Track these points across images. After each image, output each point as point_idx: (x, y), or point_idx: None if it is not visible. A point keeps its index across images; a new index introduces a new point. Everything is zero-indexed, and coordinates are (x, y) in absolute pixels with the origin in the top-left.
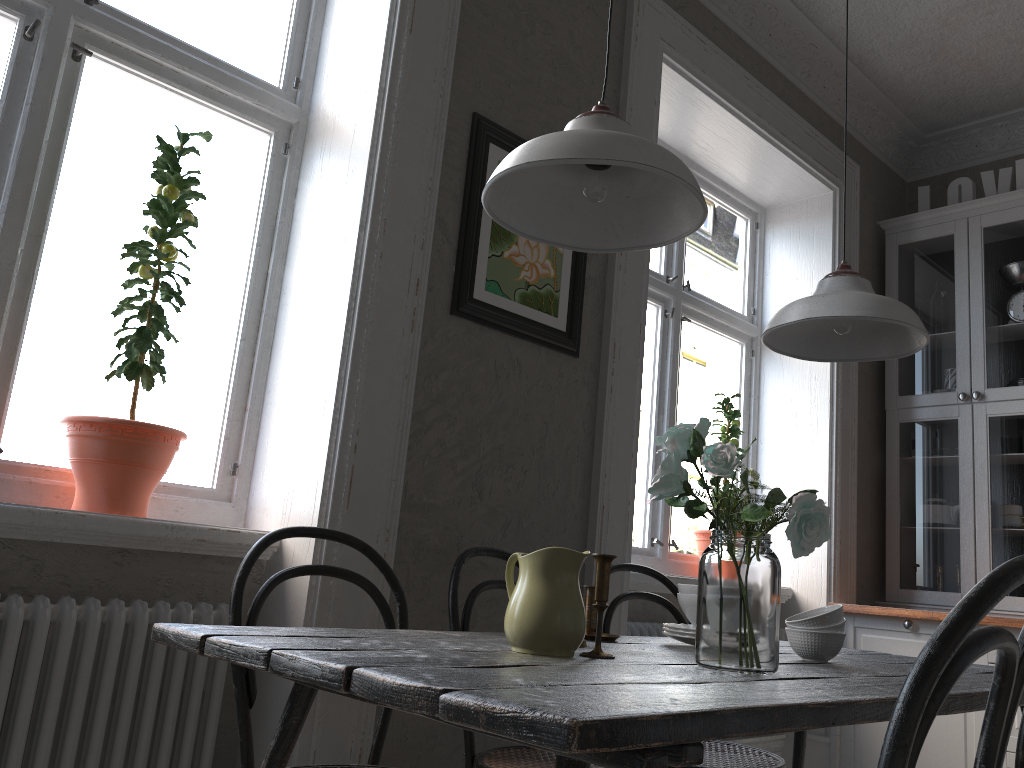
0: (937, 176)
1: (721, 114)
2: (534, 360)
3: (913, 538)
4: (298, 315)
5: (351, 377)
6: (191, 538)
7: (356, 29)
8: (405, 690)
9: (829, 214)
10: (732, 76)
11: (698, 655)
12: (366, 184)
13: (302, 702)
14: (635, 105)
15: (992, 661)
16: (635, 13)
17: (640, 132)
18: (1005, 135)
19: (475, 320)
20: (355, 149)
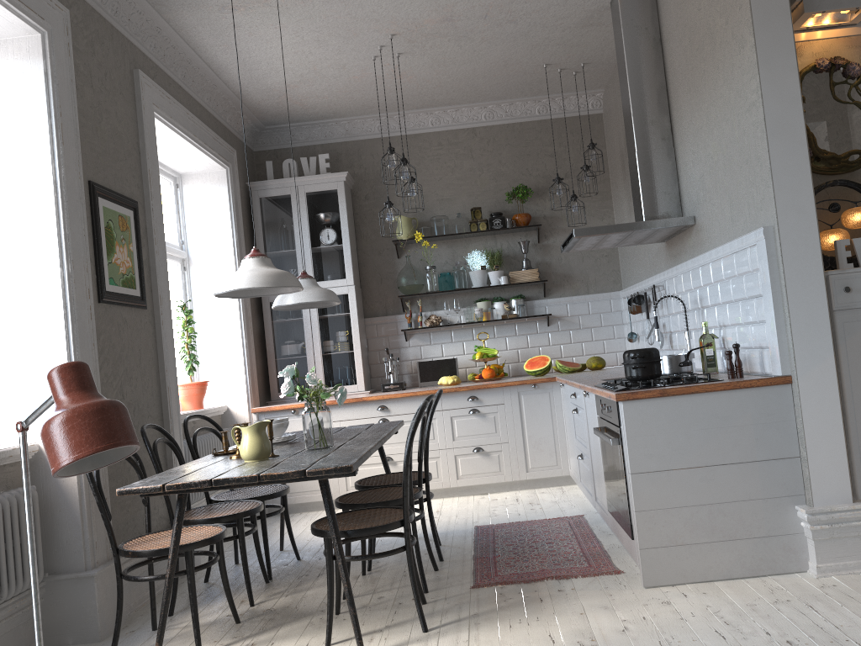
0: (271, 150)
1: (176, 137)
2: (131, 316)
3: (283, 365)
4: (10, 315)
5: (74, 352)
6: (7, 456)
7: (14, 132)
8: (288, 473)
9: (225, 183)
10: (182, 115)
11: (309, 446)
12: (58, 240)
13: (185, 500)
14: (149, 150)
15: (334, 420)
16: (141, 91)
17: (153, 166)
18: (308, 132)
19: (109, 303)
20: (40, 216)
